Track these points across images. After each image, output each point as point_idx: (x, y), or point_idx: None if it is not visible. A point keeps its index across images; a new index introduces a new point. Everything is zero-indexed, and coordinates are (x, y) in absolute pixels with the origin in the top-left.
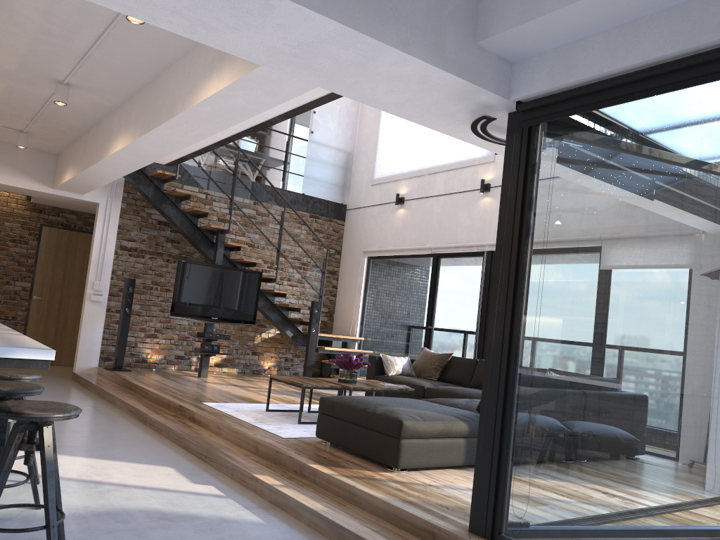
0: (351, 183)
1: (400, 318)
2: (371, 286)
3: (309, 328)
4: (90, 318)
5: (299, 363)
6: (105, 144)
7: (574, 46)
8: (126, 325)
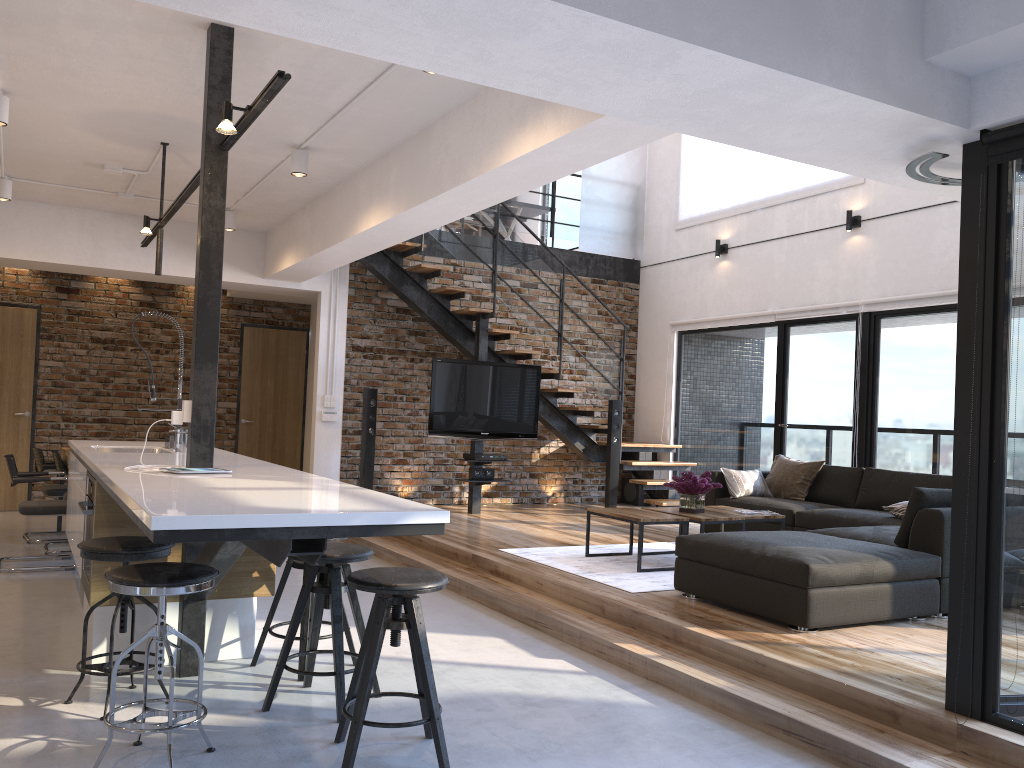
0: (644, 229)
1: (734, 415)
2: (686, 372)
3: (608, 438)
4: (323, 445)
5: (592, 486)
6: (347, 219)
7: None
8: (371, 451)
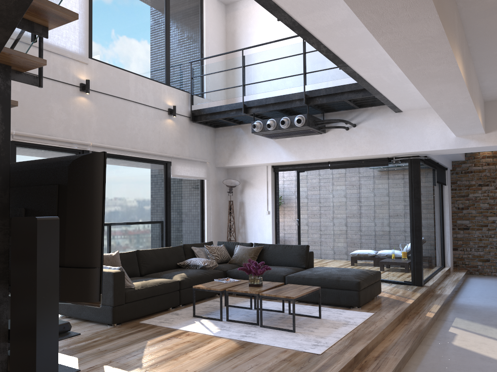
0: None
1: None
2: None
3: None
4: None
5: None
6: (451, 27)
7: None
8: None
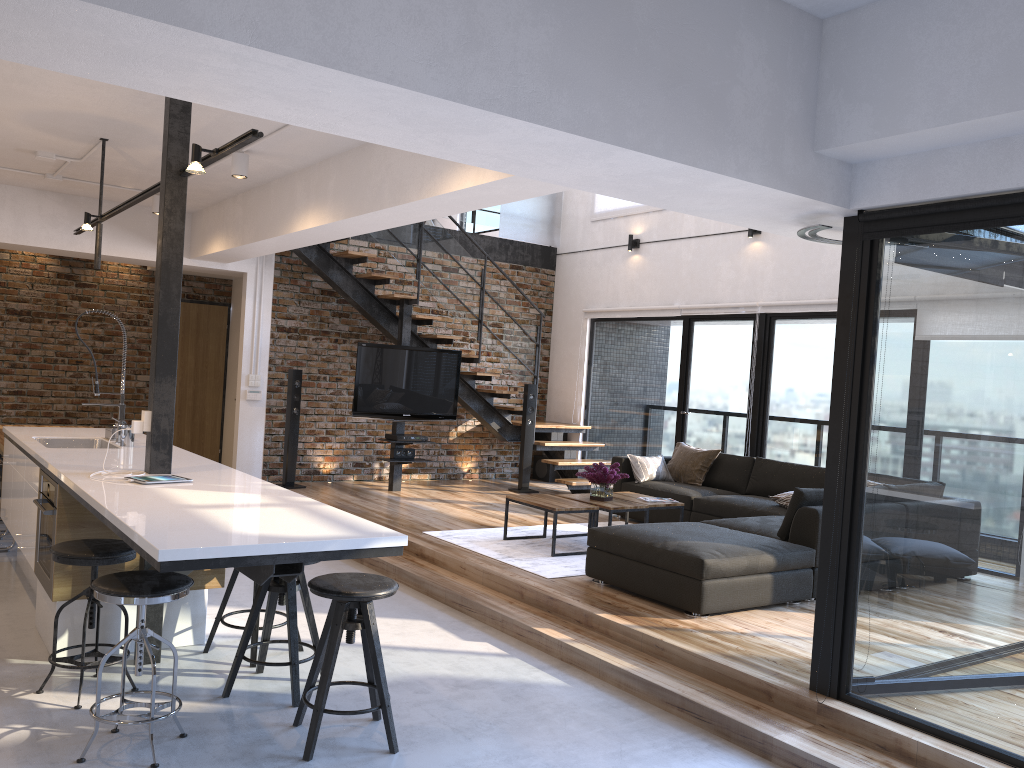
0: (561, 217)
1: (640, 401)
2: (597, 358)
3: (523, 420)
4: (247, 423)
5: (505, 462)
6: (282, 216)
7: (932, 156)
8: (295, 430)
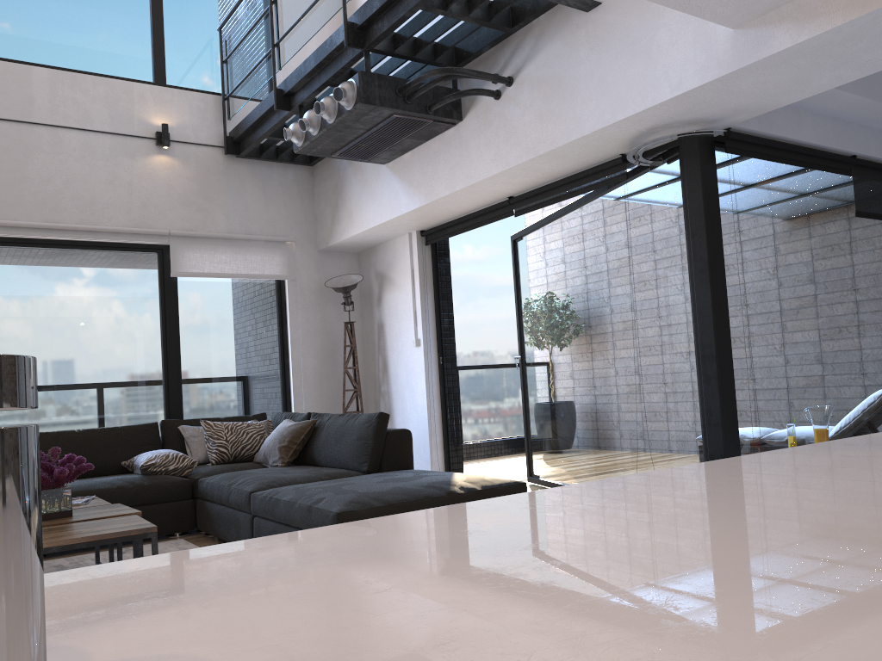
0: None
1: None
2: None
3: None
4: None
5: None
6: None
7: None
8: None
